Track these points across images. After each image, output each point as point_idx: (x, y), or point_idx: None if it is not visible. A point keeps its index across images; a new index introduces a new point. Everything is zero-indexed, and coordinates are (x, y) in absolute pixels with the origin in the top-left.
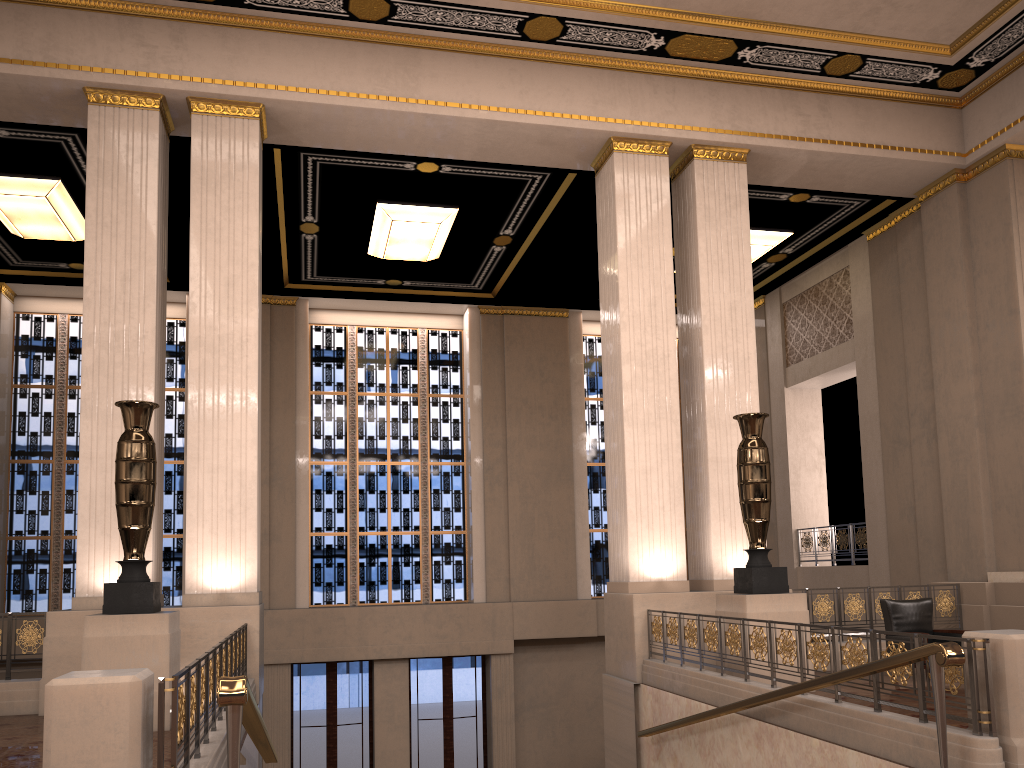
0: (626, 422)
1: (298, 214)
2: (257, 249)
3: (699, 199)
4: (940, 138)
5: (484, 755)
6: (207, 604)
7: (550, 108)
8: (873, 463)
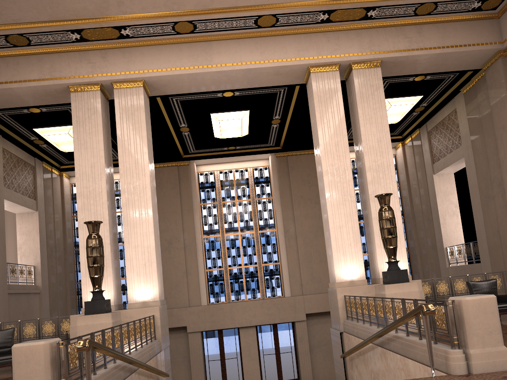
0: (328, 204)
1: (177, 124)
2: (146, 145)
3: (357, 89)
4: (487, 36)
5: (297, 370)
6: (138, 307)
7: (276, 58)
8: (477, 209)
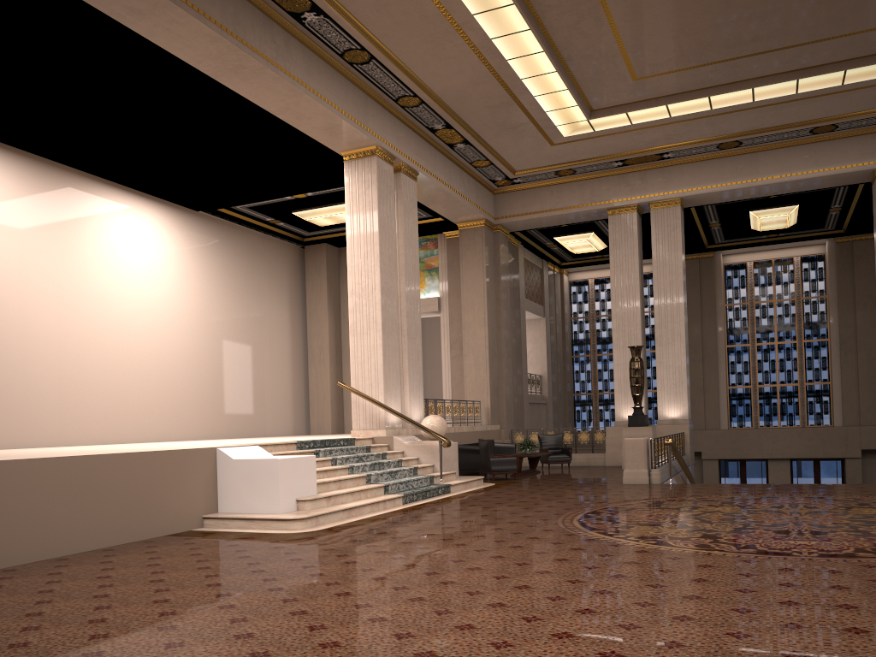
0: None
1: (707, 221)
2: (681, 266)
3: None
4: None
5: None
6: (667, 424)
7: (833, 165)
8: None
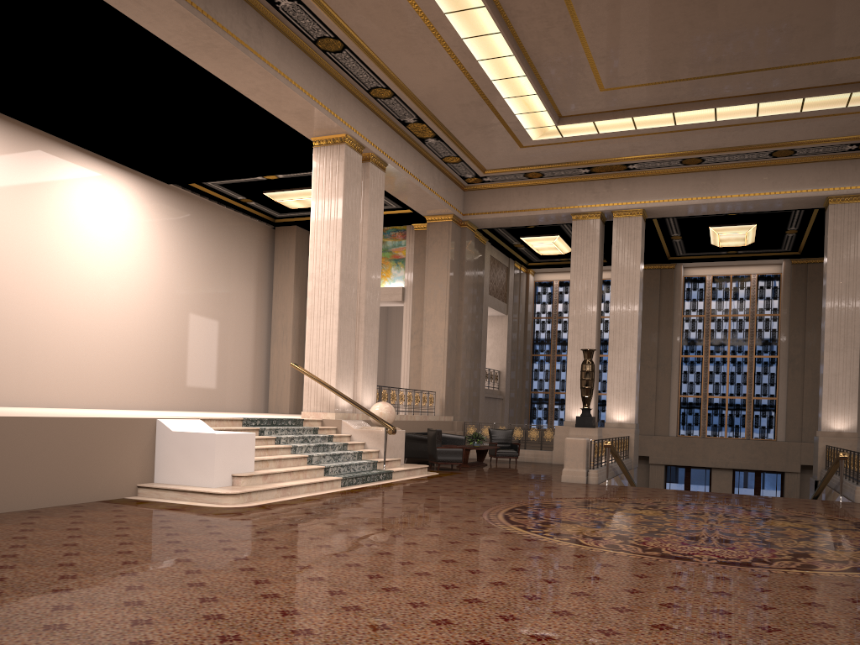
0: (825, 349)
1: (669, 234)
2: (639, 275)
3: None
4: None
5: None
6: (614, 427)
7: (789, 188)
8: None
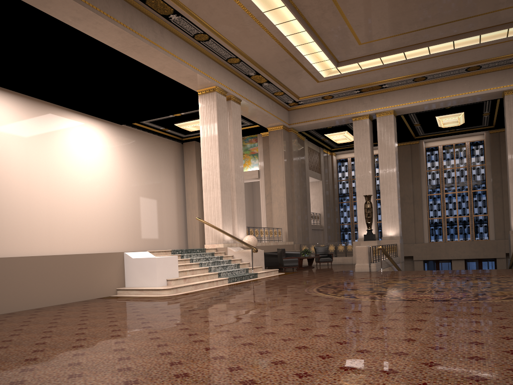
0: (509, 182)
1: (412, 123)
2: (394, 149)
3: None
4: None
5: None
6: (387, 239)
7: (479, 89)
8: None
